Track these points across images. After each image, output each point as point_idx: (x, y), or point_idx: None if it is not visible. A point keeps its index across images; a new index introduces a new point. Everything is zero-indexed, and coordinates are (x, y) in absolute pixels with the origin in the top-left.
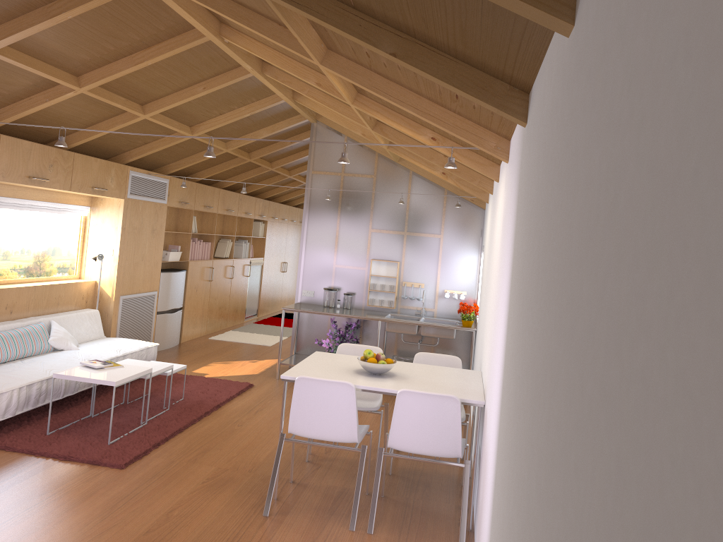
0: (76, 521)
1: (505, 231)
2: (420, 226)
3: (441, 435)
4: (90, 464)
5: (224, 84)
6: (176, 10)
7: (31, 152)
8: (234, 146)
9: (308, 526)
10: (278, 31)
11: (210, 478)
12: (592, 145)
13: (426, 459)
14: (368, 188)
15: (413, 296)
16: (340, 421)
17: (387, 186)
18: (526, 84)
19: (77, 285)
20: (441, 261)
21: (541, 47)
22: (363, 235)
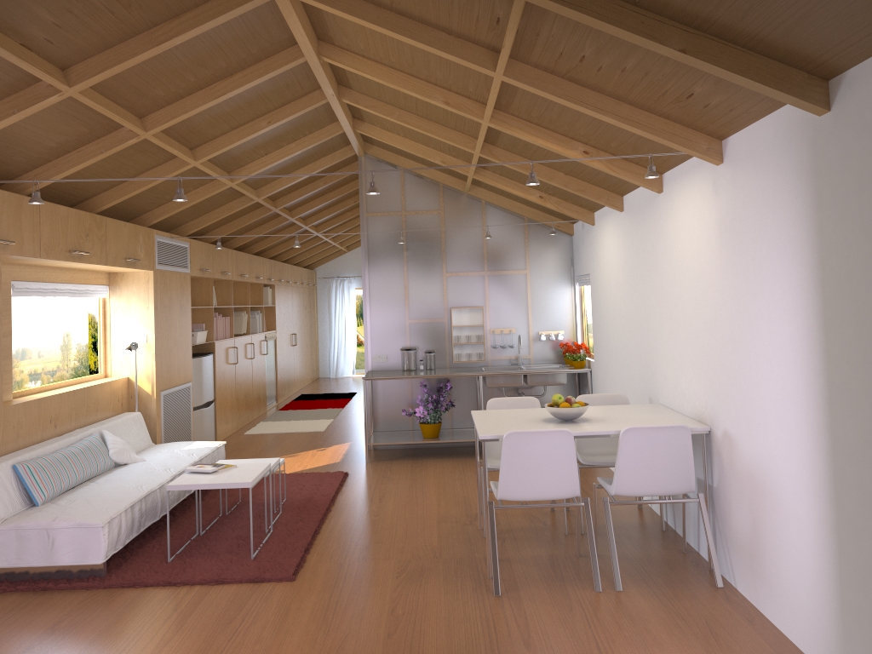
0: (299, 641)
1: (748, 234)
2: (502, 262)
3: (673, 470)
4: (251, 583)
5: (293, 115)
6: (292, 27)
7: (68, 219)
8: (266, 193)
9: (551, 596)
10: (448, 41)
11: (399, 571)
12: None
13: (657, 500)
14: (436, 226)
15: (504, 343)
16: (560, 475)
17: (458, 221)
18: (837, 70)
19: (111, 384)
20: (531, 300)
21: None
22: (438, 281)
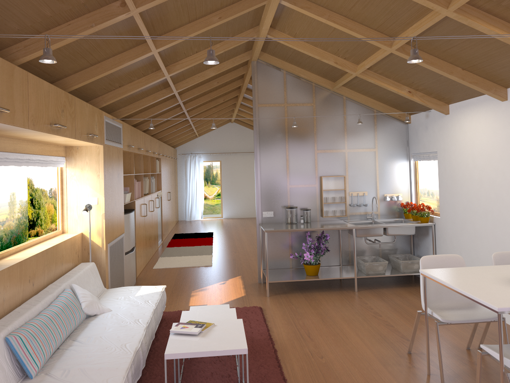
0: None
1: None
2: (357, 143)
3: None
4: None
5: (240, 13)
6: None
7: (49, 94)
8: (182, 87)
9: None
10: None
11: None
12: None
13: None
14: (310, 115)
15: (359, 203)
16: None
17: (326, 112)
18: None
19: (71, 240)
20: (378, 170)
21: None
22: (311, 156)
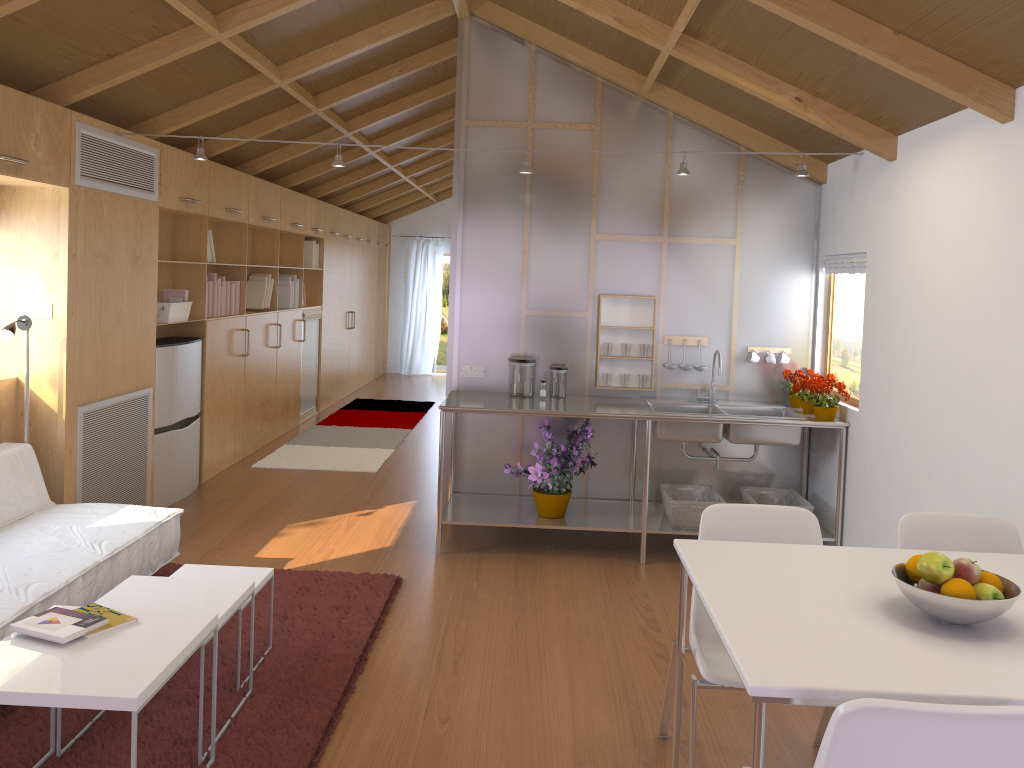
0: None
1: None
2: (694, 223)
3: None
4: None
5: None
6: None
7: None
8: (296, 73)
9: None
10: None
11: None
12: None
13: None
14: (586, 152)
15: (686, 362)
16: None
17: (625, 146)
18: None
19: None
20: (739, 291)
21: None
22: (581, 247)
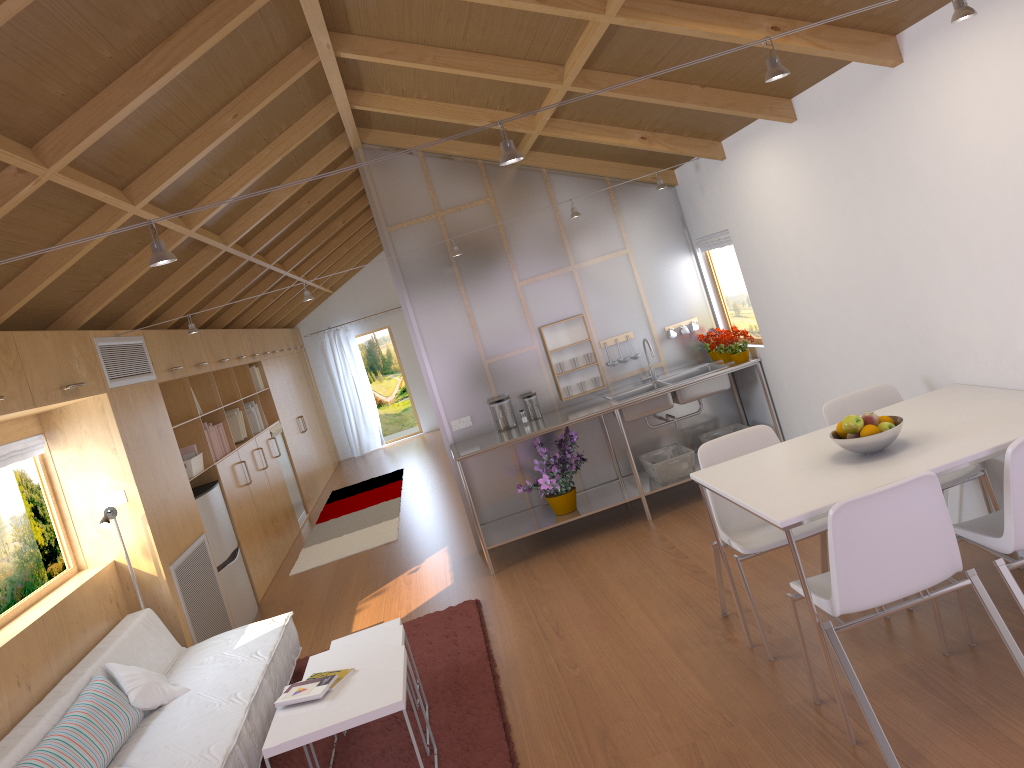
0: None
1: None
2: (591, 247)
3: None
4: None
5: (271, 96)
6: None
7: None
8: (237, 236)
9: (990, 754)
10: None
11: None
12: None
13: None
14: (490, 221)
15: (623, 356)
16: (930, 548)
17: (518, 206)
18: None
19: (94, 582)
20: (643, 287)
21: None
22: (511, 296)
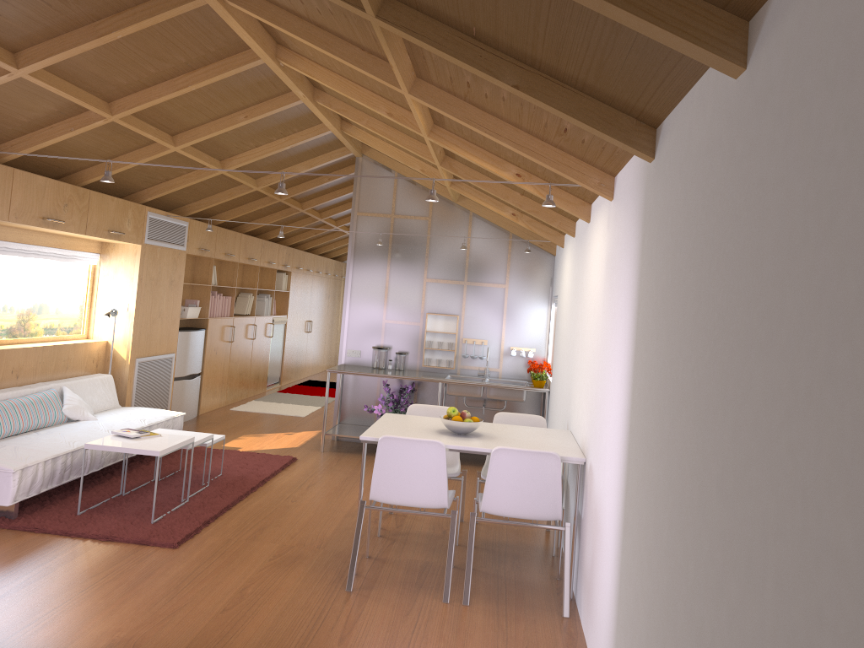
0: (141, 602)
1: (615, 272)
2: (482, 274)
3: (540, 496)
4: (137, 544)
5: (269, 112)
6: (235, 30)
7: (45, 189)
8: (265, 183)
9: (398, 600)
10: (361, 56)
11: (276, 555)
12: (790, 177)
13: (523, 523)
14: (423, 232)
15: (475, 354)
16: (429, 484)
17: (445, 230)
18: (656, 119)
19: (87, 346)
20: (506, 314)
21: (686, 84)
22: (417, 285)
